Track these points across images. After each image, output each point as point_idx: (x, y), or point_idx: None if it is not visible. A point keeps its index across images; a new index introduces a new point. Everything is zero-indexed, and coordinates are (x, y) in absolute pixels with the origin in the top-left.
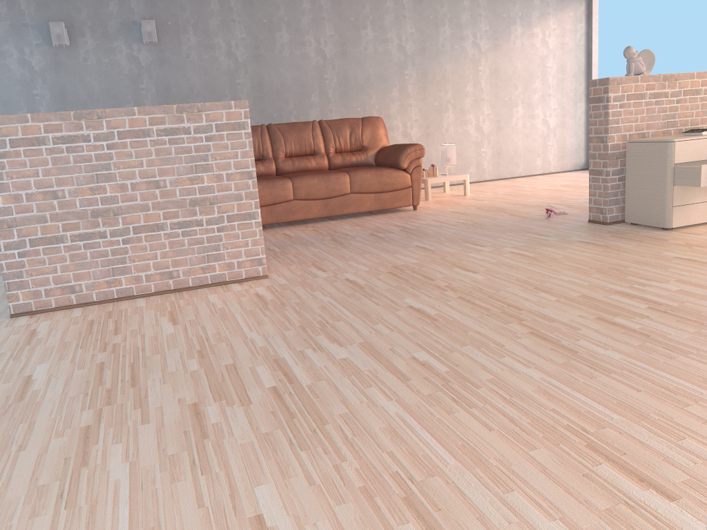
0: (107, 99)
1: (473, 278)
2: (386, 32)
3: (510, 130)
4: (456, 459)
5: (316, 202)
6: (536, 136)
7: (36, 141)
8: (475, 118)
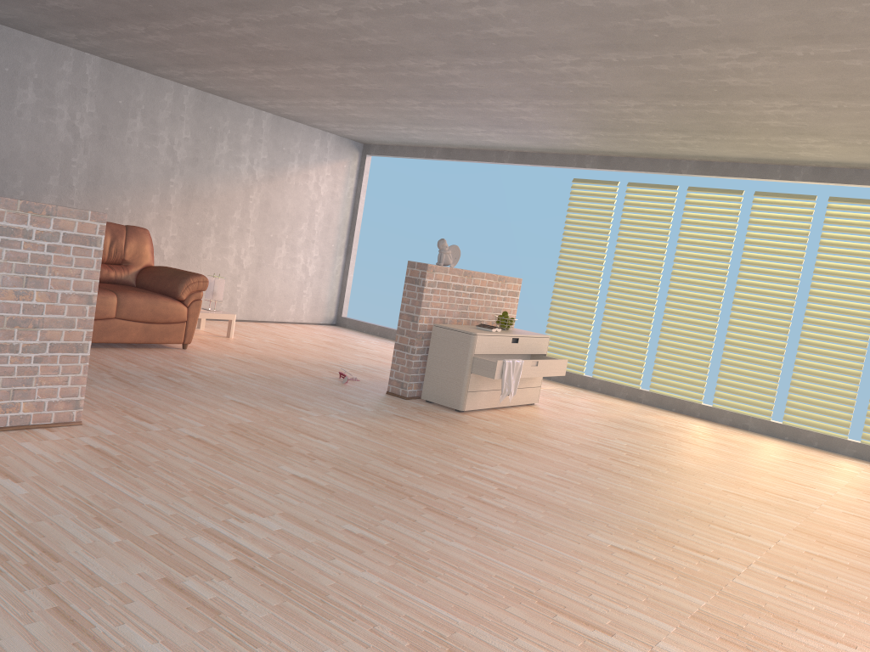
0: None
1: (330, 447)
2: (158, 129)
3: (270, 270)
4: (461, 618)
5: None
6: (294, 282)
7: None
8: (237, 249)
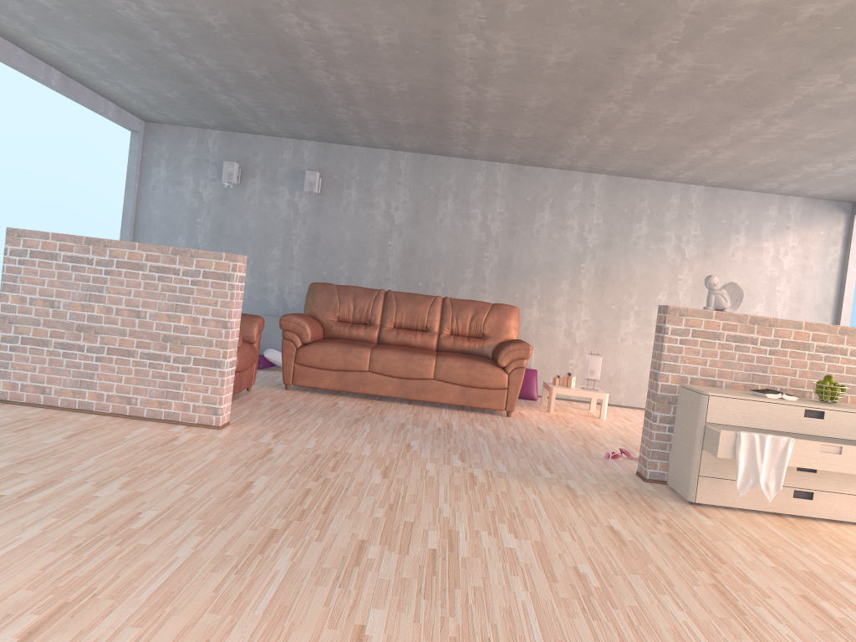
0: (259, 238)
1: (368, 480)
2: (566, 218)
3: None
4: None
5: (392, 379)
6: None
7: (50, 255)
8: None
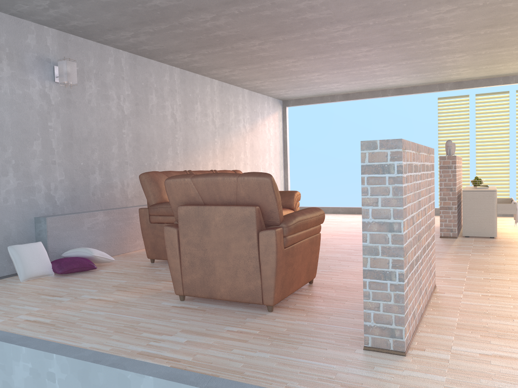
0: (17, 133)
1: None
2: (206, 109)
3: None
4: None
5: None
6: None
7: (411, 167)
8: None
